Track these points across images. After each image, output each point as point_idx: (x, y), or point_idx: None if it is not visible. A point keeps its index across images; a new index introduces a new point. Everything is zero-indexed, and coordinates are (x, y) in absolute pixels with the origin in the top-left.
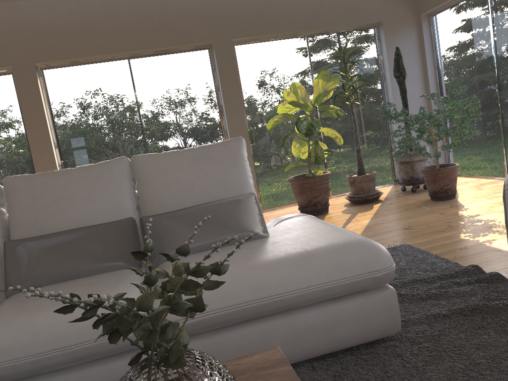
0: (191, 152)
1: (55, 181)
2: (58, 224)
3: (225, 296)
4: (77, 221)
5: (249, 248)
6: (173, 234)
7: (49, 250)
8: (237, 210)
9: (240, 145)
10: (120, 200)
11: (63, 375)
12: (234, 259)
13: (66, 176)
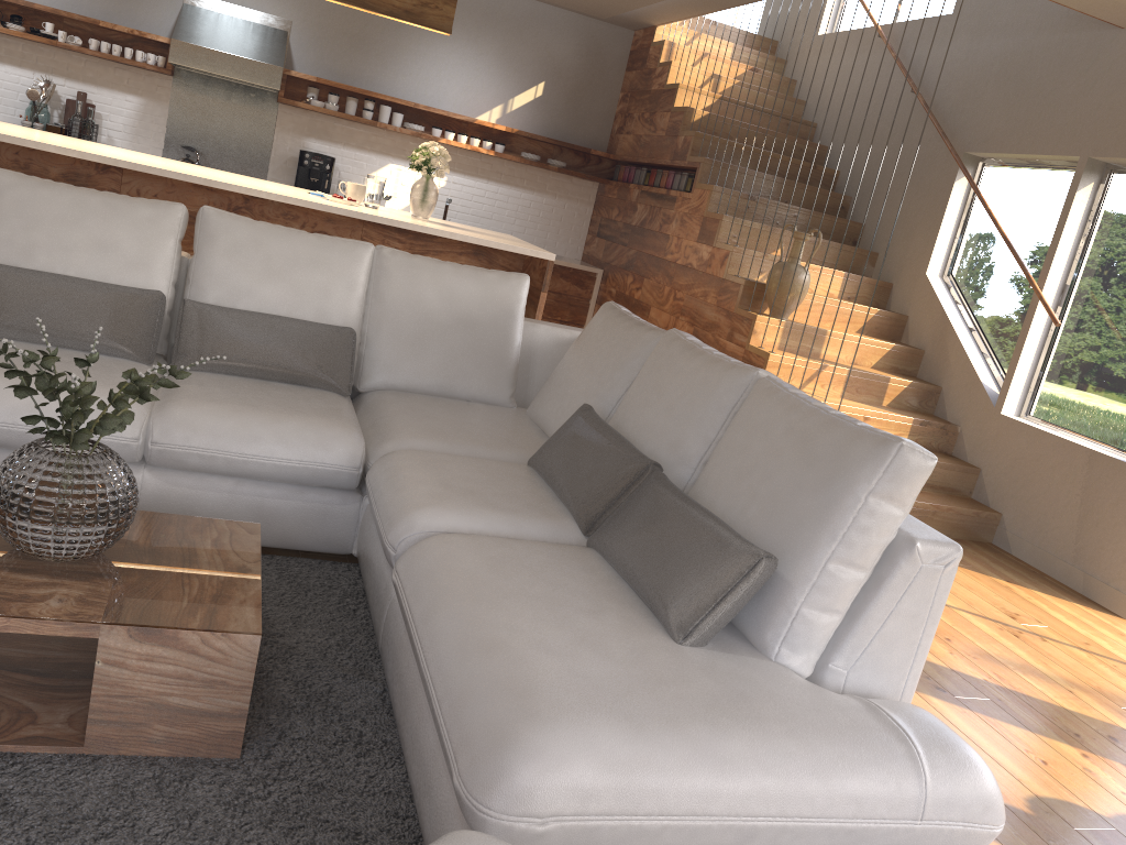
0: (804, 416)
1: (676, 360)
2: (631, 421)
3: (418, 589)
4: (641, 428)
5: (595, 610)
6: (625, 518)
7: (572, 438)
8: (699, 557)
9: (873, 456)
10: (688, 434)
11: (380, 542)
12: (525, 585)
13: (688, 360)
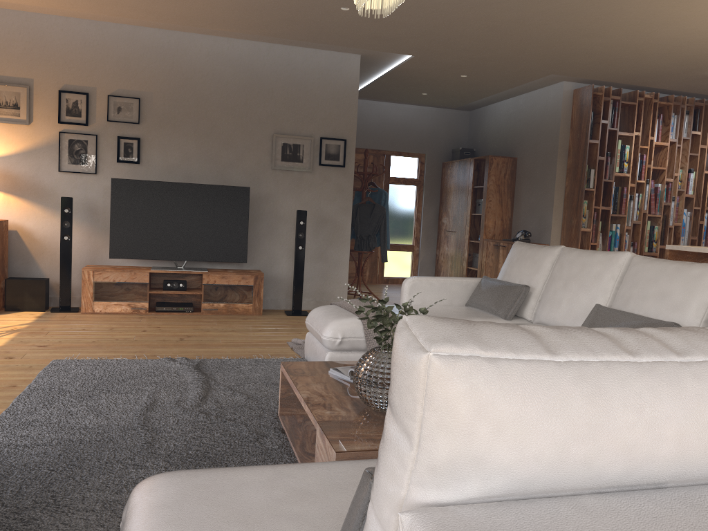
0: None
1: None
2: None
3: None
4: None
5: None
6: None
7: None
8: None
9: None
10: None
11: None
12: None
13: None
